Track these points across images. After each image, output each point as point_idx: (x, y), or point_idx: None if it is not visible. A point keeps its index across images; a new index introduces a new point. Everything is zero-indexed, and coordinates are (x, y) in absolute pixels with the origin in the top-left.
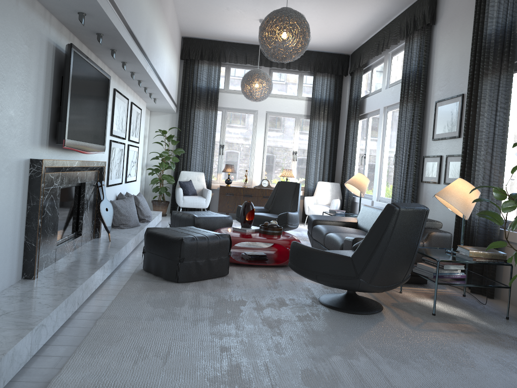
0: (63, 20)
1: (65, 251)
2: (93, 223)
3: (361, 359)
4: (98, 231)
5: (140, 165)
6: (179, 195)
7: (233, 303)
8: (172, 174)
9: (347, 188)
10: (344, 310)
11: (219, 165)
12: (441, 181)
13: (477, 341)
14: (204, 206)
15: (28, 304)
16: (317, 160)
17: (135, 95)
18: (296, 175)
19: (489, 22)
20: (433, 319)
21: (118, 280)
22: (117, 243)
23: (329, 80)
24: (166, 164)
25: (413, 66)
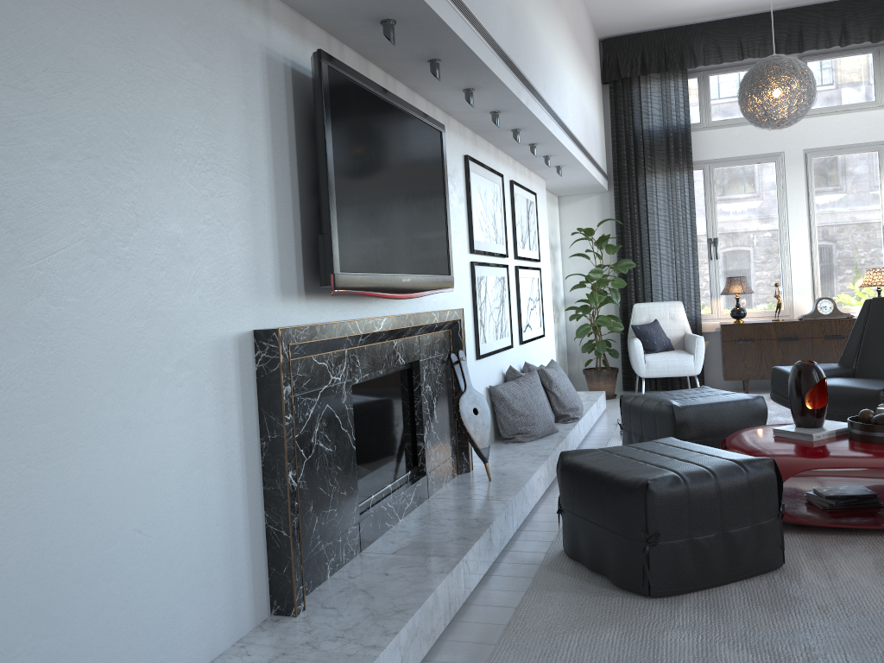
0: (299, 6)
1: (386, 520)
2: (453, 441)
3: None
4: (466, 457)
5: (548, 304)
6: (636, 354)
7: None
8: (617, 313)
9: None
10: None
11: (713, 282)
12: None
13: None
14: (691, 371)
15: None
16: None
17: (518, 167)
18: None
19: None
20: None
21: (505, 589)
22: (505, 484)
23: None
24: (601, 296)
25: None
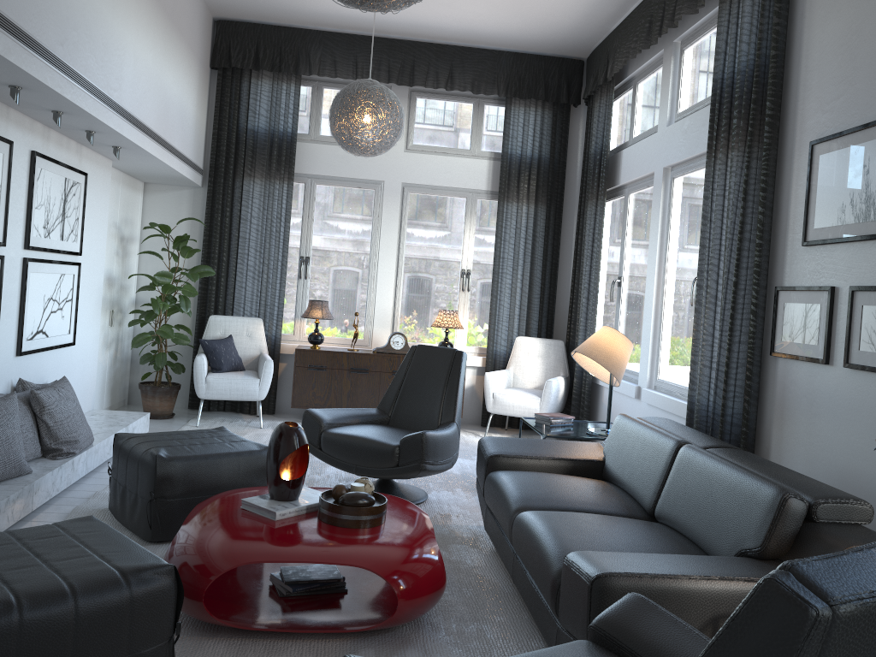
0: None
1: None
2: None
3: None
4: None
5: (94, 306)
6: (197, 373)
7: None
8: (194, 322)
9: (579, 362)
10: None
11: (300, 302)
12: (833, 358)
13: None
14: (255, 396)
15: None
16: (514, 291)
17: (55, 137)
18: (469, 322)
19: None
20: None
21: None
22: None
23: (541, 114)
24: (165, 303)
25: (744, 57)
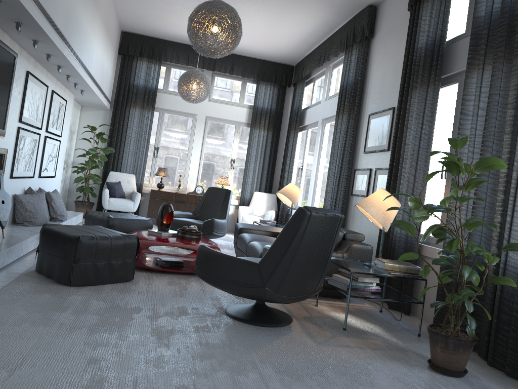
0: None
1: None
2: None
3: (251, 376)
4: None
5: (62, 161)
6: (105, 197)
7: (126, 311)
8: (101, 174)
9: (279, 198)
10: (249, 321)
11: (153, 169)
12: (369, 194)
13: (383, 358)
14: (131, 210)
15: None
16: (255, 170)
17: (59, 84)
18: (233, 184)
19: (421, 36)
20: (343, 334)
21: None
22: (12, 240)
23: (272, 89)
24: (92, 163)
25: (351, 78)
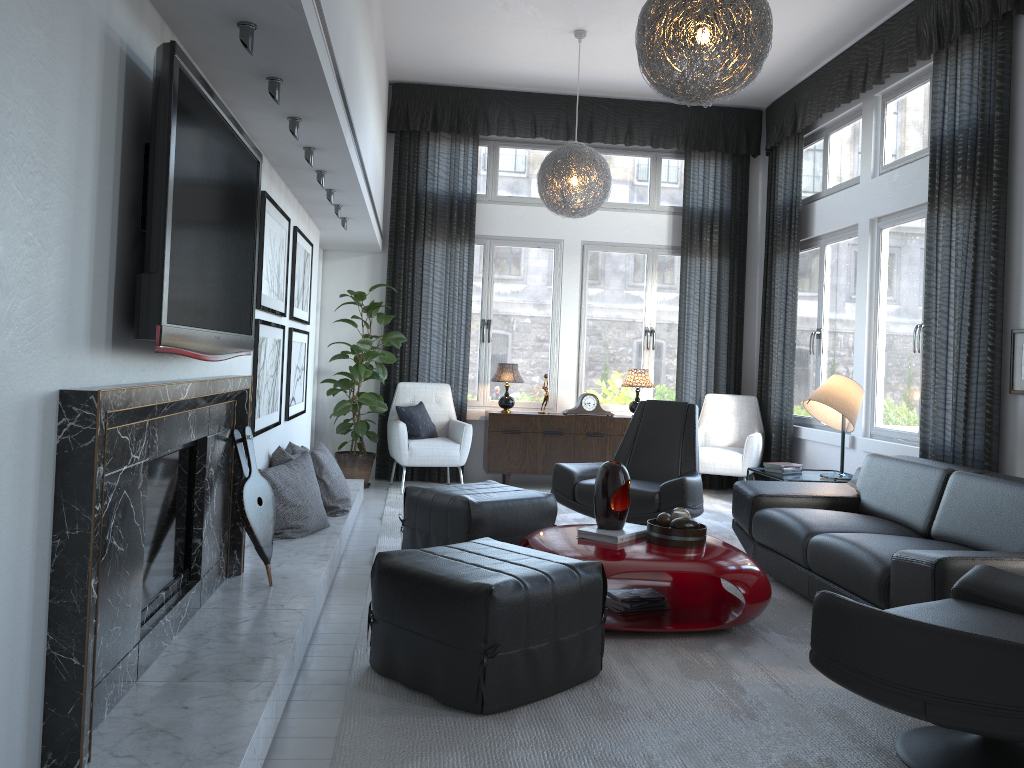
0: None
1: (162, 638)
2: (225, 537)
3: None
4: (238, 556)
5: (310, 374)
6: (400, 440)
7: None
8: (377, 390)
9: (809, 411)
10: None
11: (483, 367)
12: None
13: None
14: (456, 461)
15: None
16: (701, 347)
17: (301, 212)
18: (654, 382)
19: None
20: None
21: (316, 717)
22: (292, 590)
23: (721, 166)
24: (368, 370)
25: (966, 117)
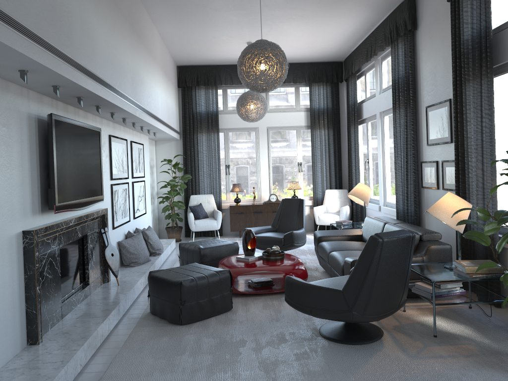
0: (42, 92)
1: (72, 305)
2: (101, 268)
3: None
4: (107, 275)
5: (148, 197)
6: (190, 220)
7: (233, 345)
8: (183, 199)
9: (351, 198)
10: (343, 341)
11: (227, 185)
12: (439, 187)
13: (476, 366)
14: (215, 228)
15: (28, 378)
16: (322, 169)
17: (134, 133)
18: (304, 186)
19: (465, 28)
20: (434, 342)
21: (125, 328)
22: (125, 286)
23: (325, 88)
24: (174, 192)
25: (401, 72)
